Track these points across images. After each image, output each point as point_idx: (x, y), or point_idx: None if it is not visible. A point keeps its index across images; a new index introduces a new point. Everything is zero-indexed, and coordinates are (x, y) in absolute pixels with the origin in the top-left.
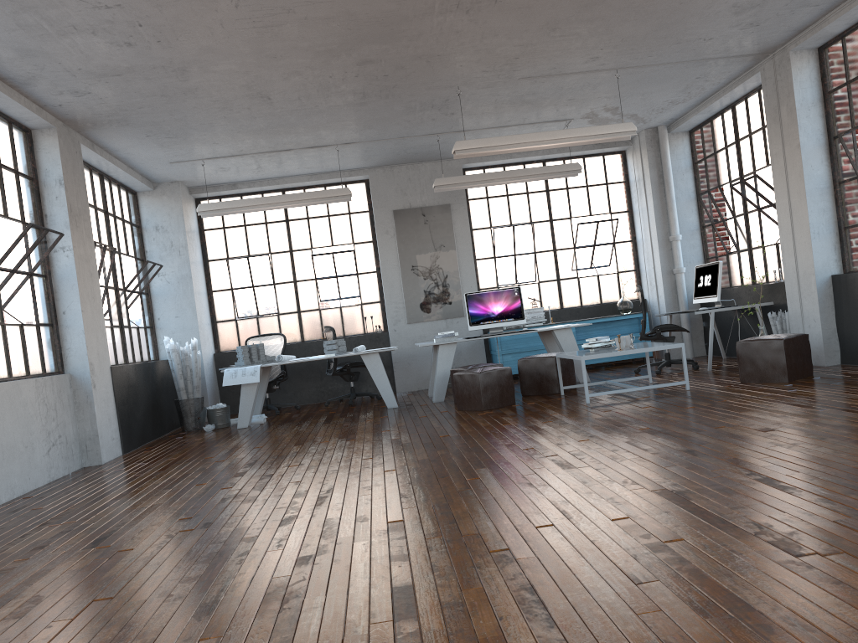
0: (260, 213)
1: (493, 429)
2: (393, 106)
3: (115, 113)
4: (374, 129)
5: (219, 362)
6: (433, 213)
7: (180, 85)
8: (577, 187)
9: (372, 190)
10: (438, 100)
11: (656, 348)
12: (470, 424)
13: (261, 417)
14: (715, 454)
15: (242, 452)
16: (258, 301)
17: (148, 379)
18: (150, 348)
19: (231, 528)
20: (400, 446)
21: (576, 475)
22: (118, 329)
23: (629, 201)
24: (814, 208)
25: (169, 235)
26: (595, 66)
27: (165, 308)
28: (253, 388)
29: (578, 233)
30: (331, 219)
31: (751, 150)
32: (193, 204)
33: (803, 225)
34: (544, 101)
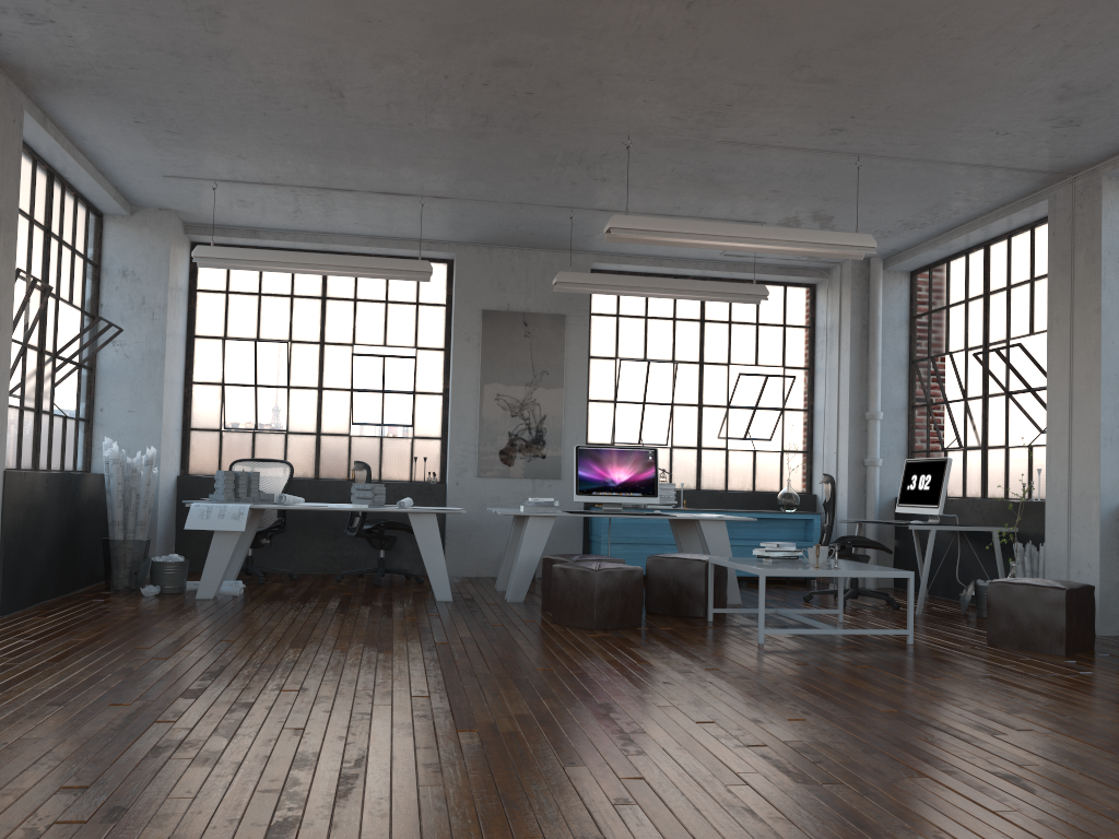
0: (285, 280)
1: (625, 668)
2: (523, 149)
3: (89, 69)
4: (483, 181)
5: (184, 489)
6: (539, 324)
7: (205, 40)
8: (744, 324)
9: (457, 275)
10: (592, 153)
11: (873, 574)
12: (581, 652)
13: (236, 585)
14: (1069, 793)
15: (200, 646)
16: (259, 409)
17: (66, 500)
18: (79, 452)
19: (164, 833)
20: (473, 679)
21: (829, 802)
22: (32, 414)
23: (812, 354)
24: (1110, 402)
25: (142, 287)
26: (831, 144)
27: (115, 395)
28: (232, 538)
29: (737, 386)
30: (389, 307)
31: (1007, 309)
32: (188, 250)
33: (1089, 425)
34: (738, 186)
